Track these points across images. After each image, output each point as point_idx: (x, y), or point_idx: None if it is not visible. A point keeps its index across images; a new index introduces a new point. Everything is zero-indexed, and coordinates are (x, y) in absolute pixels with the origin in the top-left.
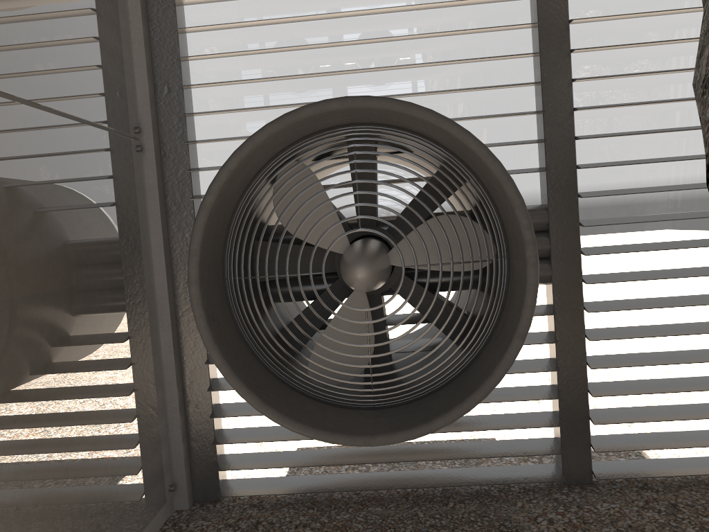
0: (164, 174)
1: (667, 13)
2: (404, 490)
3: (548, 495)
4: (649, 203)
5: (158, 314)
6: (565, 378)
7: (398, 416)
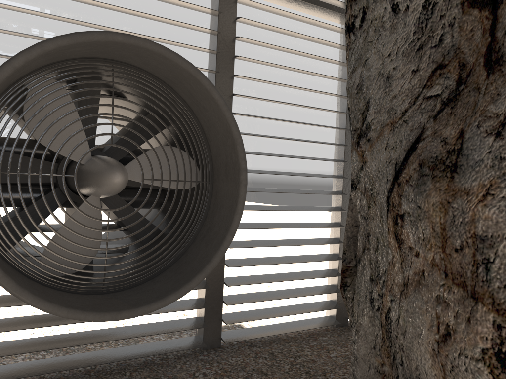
0: None
1: (287, 50)
2: (85, 369)
3: (195, 358)
4: (265, 163)
5: None
6: (211, 274)
7: (129, 297)
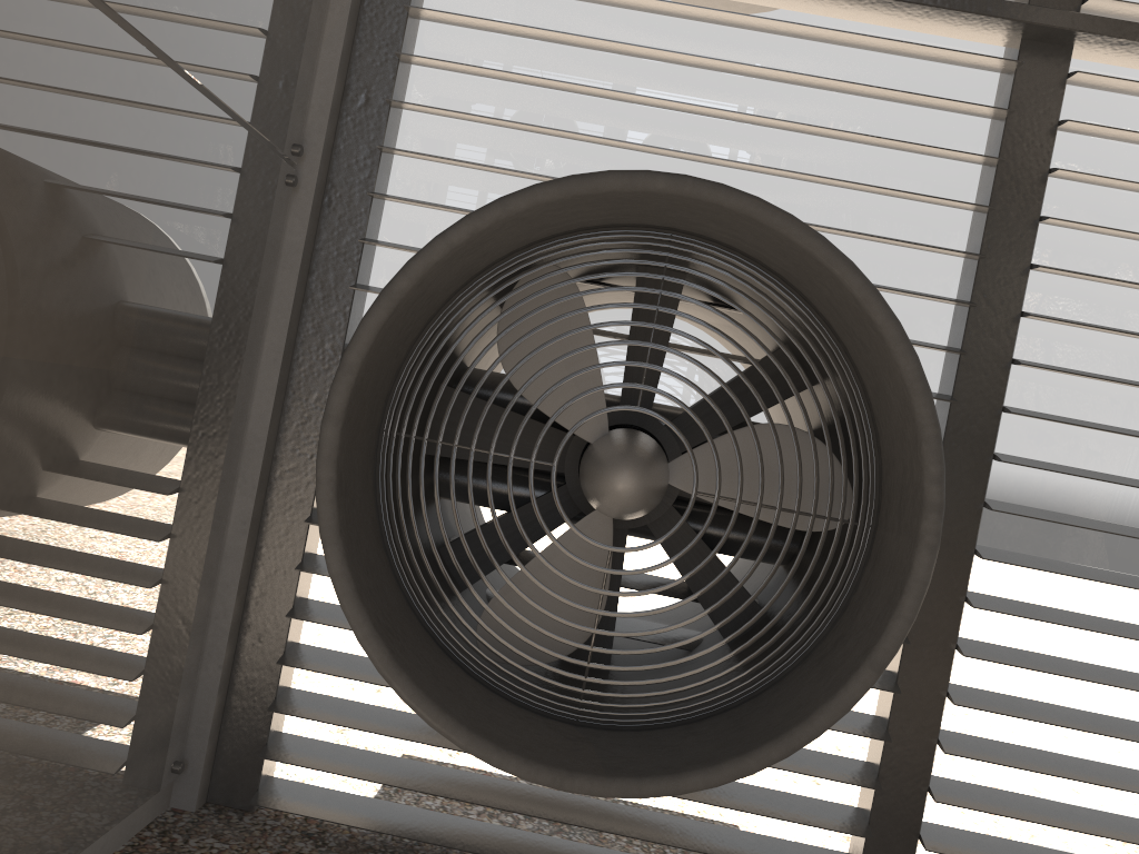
0: (319, 235)
1: None
2: None
3: None
4: (1105, 501)
5: (242, 463)
6: (895, 757)
7: (618, 749)
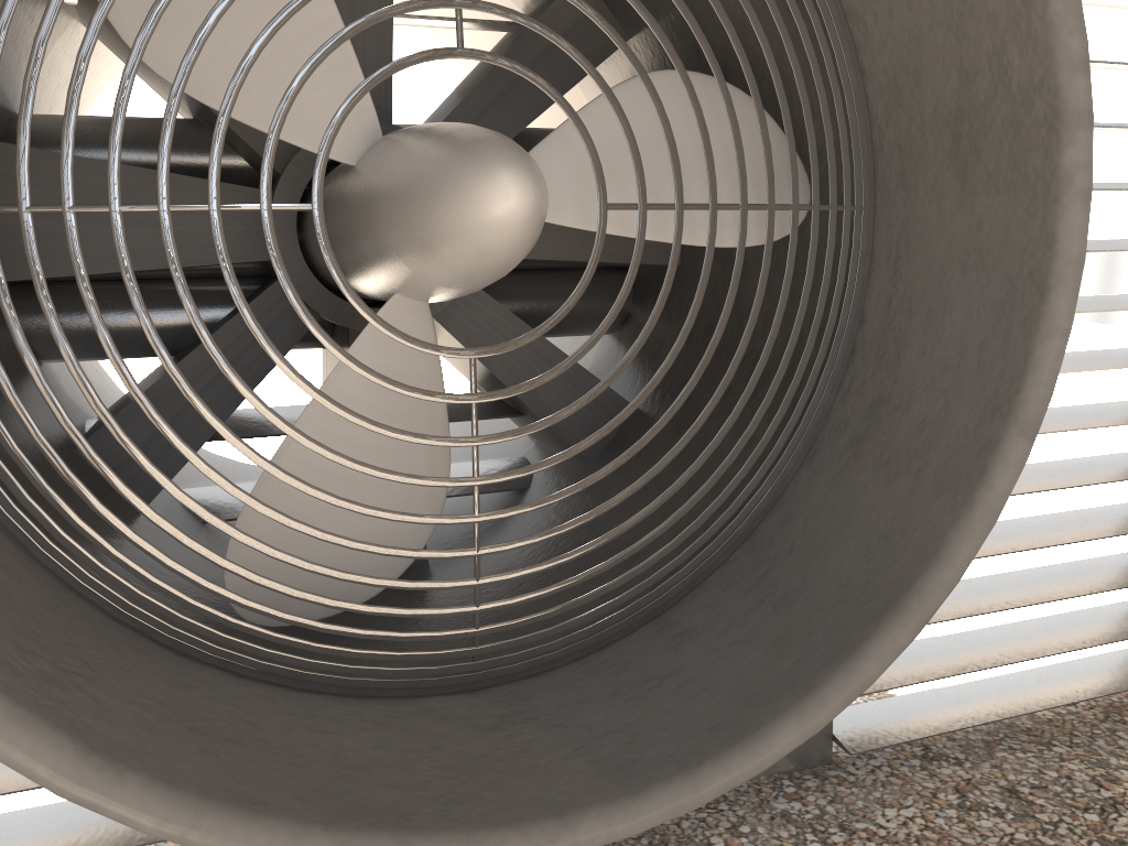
0: None
1: None
2: None
3: (763, 807)
4: None
5: None
6: None
7: (587, 716)
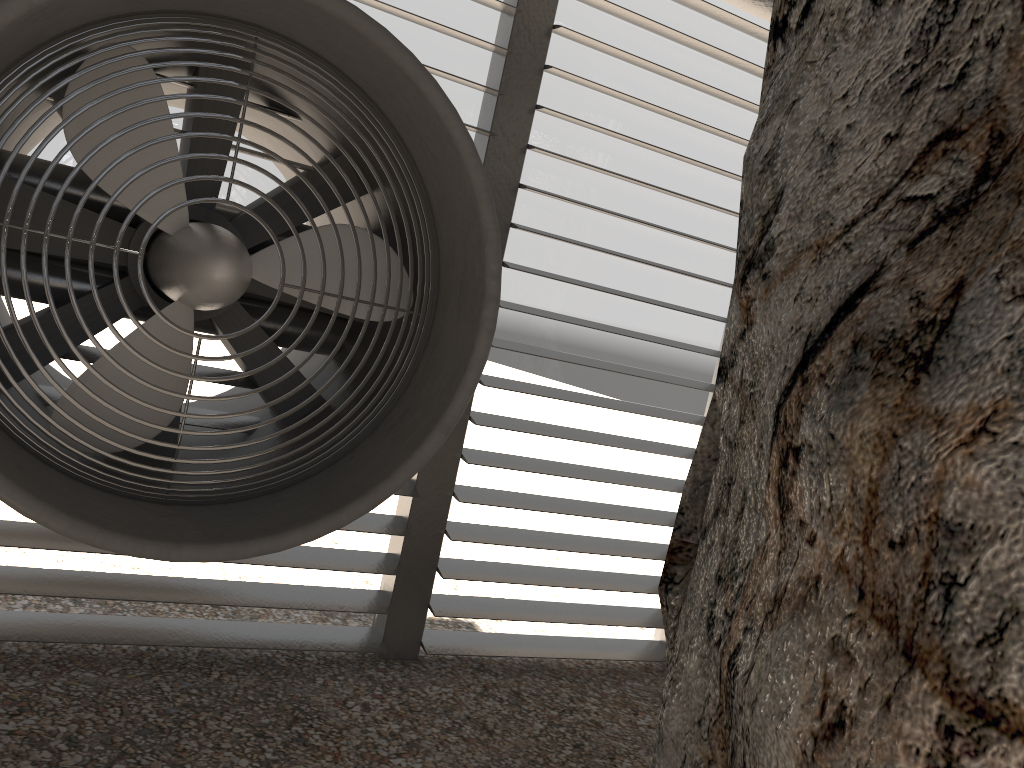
0: None
1: (660, 71)
2: (135, 649)
3: (359, 671)
4: (576, 302)
5: None
6: (421, 509)
7: (214, 520)
